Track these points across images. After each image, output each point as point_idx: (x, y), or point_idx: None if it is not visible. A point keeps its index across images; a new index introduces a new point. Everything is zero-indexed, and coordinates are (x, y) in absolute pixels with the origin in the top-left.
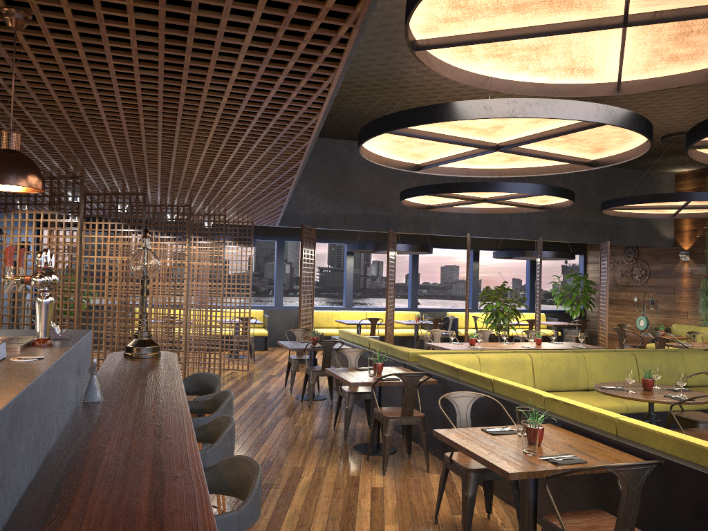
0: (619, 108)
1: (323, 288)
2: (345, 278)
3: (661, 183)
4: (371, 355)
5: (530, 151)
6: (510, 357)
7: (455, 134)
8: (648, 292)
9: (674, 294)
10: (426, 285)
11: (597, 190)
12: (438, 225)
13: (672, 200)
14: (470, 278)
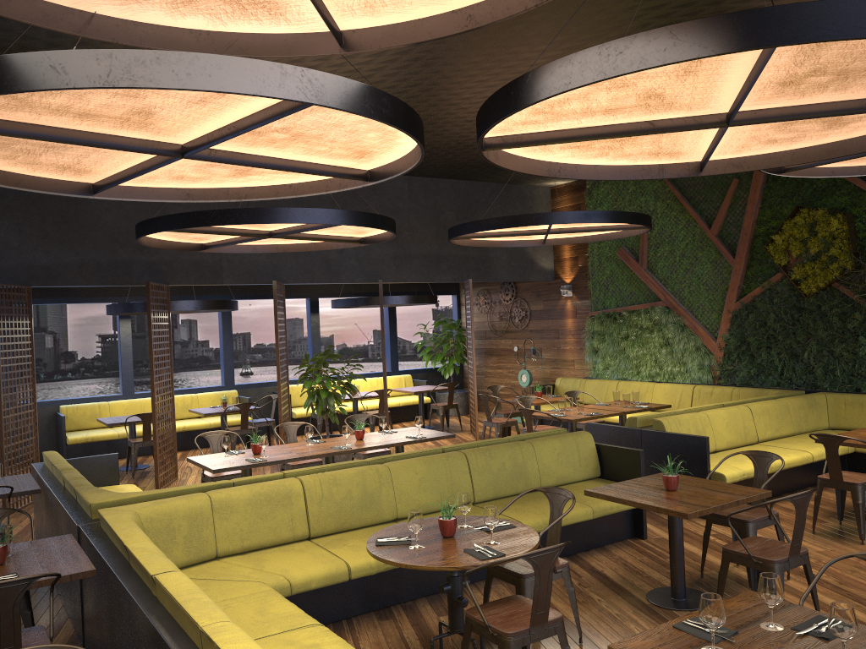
0: (330, 75)
1: (109, 365)
2: (120, 352)
3: (534, 200)
4: (56, 504)
5: (250, 158)
6: (267, 490)
7: (83, 127)
8: (529, 339)
9: (559, 340)
10: (261, 347)
11: (455, 212)
12: (235, 270)
13: (528, 224)
14: (309, 337)
